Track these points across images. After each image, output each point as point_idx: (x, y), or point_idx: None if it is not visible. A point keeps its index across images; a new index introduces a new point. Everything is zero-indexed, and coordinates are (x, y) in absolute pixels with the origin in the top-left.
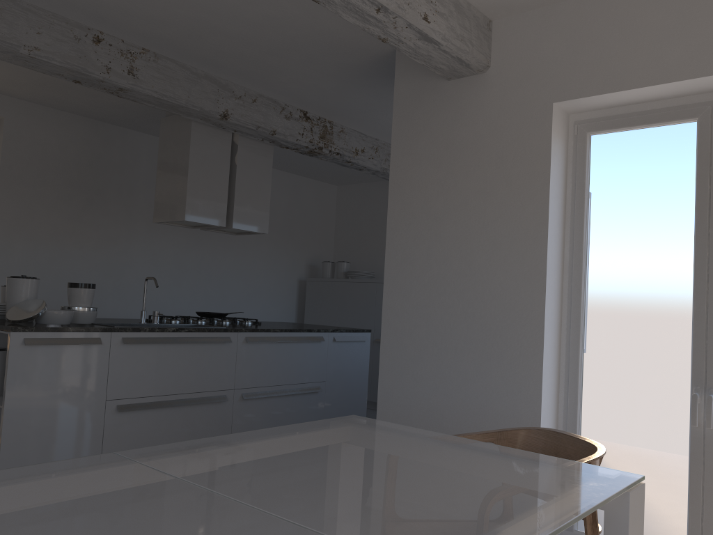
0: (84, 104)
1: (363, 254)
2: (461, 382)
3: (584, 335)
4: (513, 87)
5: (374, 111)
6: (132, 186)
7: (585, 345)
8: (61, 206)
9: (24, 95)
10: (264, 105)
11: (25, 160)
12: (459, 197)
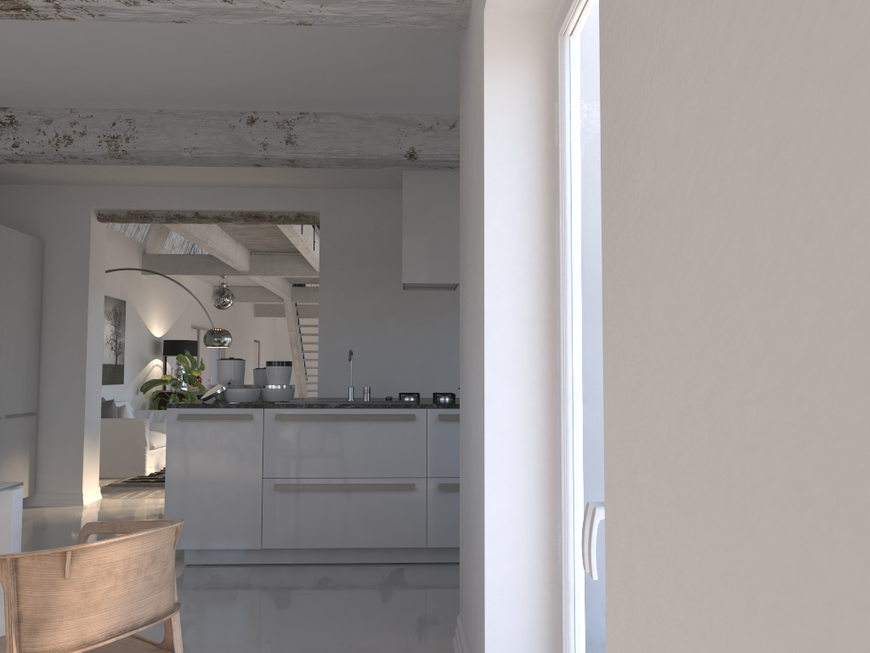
0: (373, 178)
1: None
2: (471, 472)
3: (567, 392)
4: (477, 7)
5: None
6: None
7: (567, 409)
8: (379, 285)
9: (328, 184)
10: None
11: (341, 246)
12: (469, 194)
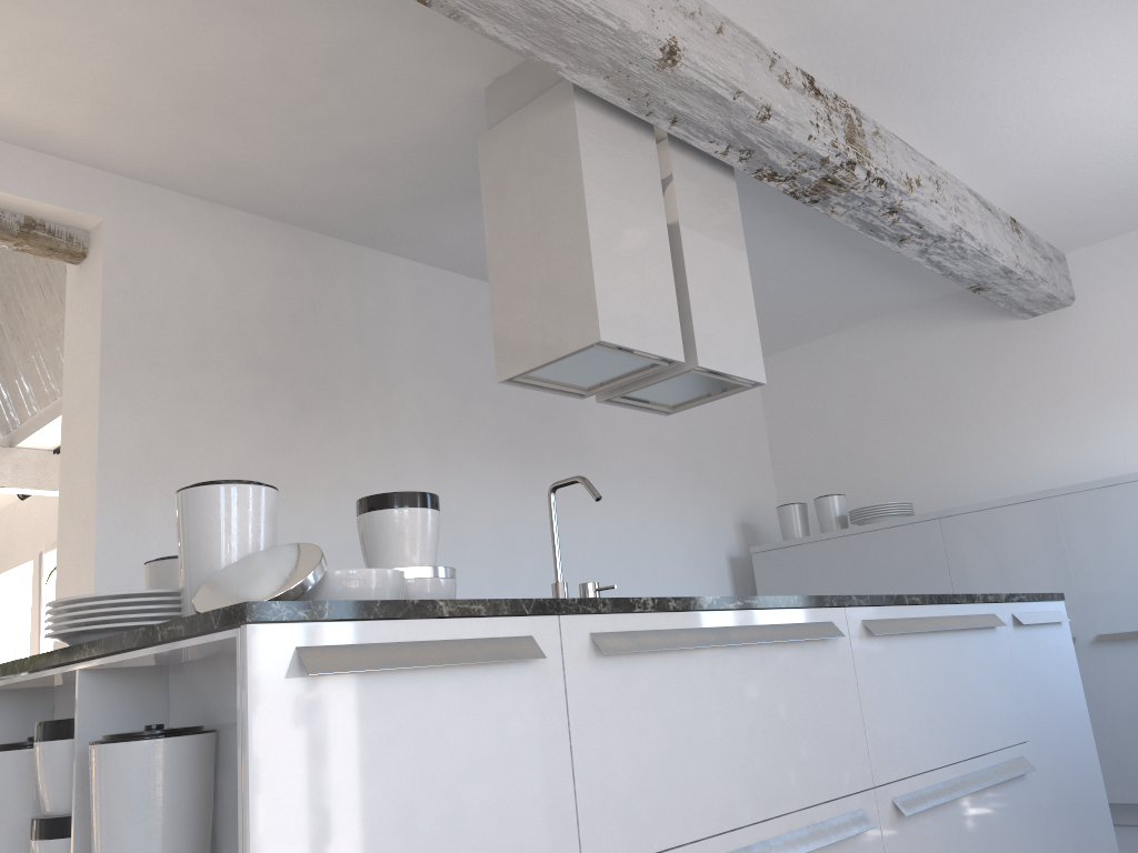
0: (280, 169)
1: (852, 482)
2: None
3: None
4: None
5: (986, 39)
6: (387, 368)
7: None
8: (244, 417)
9: (146, 162)
10: (739, 45)
11: (156, 314)
12: None
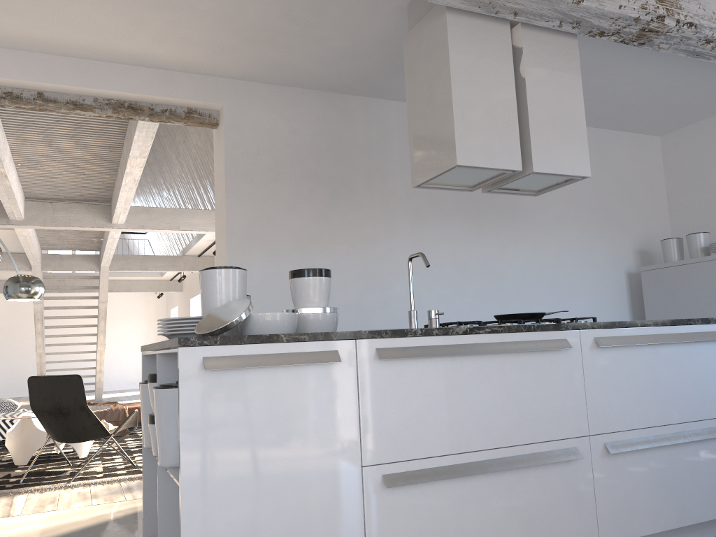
0: (309, 64)
1: None
2: None
3: None
4: None
5: None
6: (384, 169)
7: None
8: (301, 205)
9: (240, 70)
10: None
11: (252, 153)
12: None
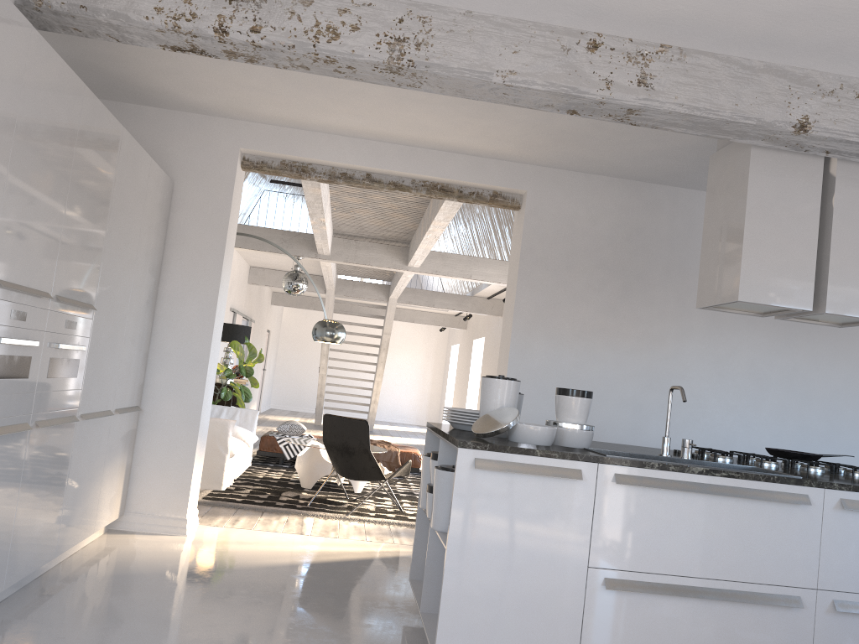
0: (616, 160)
1: None
2: None
3: None
4: None
5: None
6: (686, 265)
7: None
8: (590, 295)
9: (547, 160)
10: None
11: (548, 240)
12: None
